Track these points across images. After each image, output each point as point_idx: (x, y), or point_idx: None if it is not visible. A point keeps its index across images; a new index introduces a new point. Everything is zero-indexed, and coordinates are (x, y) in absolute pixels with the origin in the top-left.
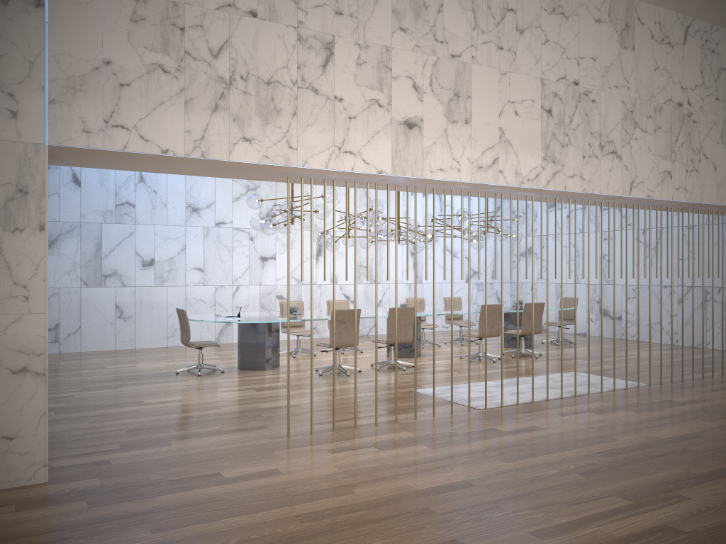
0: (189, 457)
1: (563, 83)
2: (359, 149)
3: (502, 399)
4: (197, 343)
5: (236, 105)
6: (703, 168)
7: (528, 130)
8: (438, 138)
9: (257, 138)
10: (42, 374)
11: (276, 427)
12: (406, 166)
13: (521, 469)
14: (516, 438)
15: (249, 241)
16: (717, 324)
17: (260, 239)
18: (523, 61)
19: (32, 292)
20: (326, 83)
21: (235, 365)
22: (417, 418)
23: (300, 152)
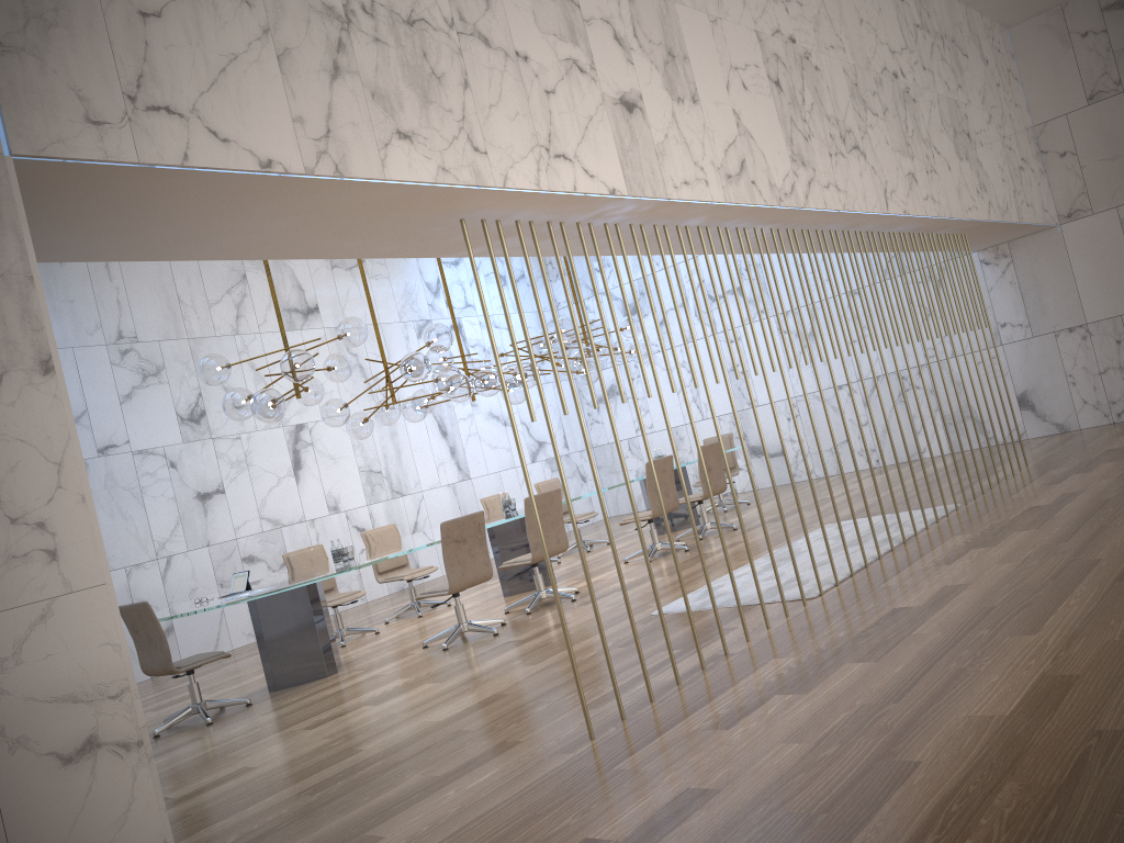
0: (467, 841)
1: (780, 40)
2: (573, 150)
3: (835, 572)
4: (184, 662)
5: (369, 65)
6: (939, 168)
7: (764, 114)
8: (668, 128)
9: (420, 132)
10: (136, 743)
11: (533, 735)
12: (643, 179)
13: (1078, 632)
14: (963, 606)
15: (170, 470)
16: (930, 420)
17: (189, 461)
18: (730, 3)
19: (61, 535)
20: (497, 26)
21: (254, 690)
22: (750, 639)
23: (493, 159)
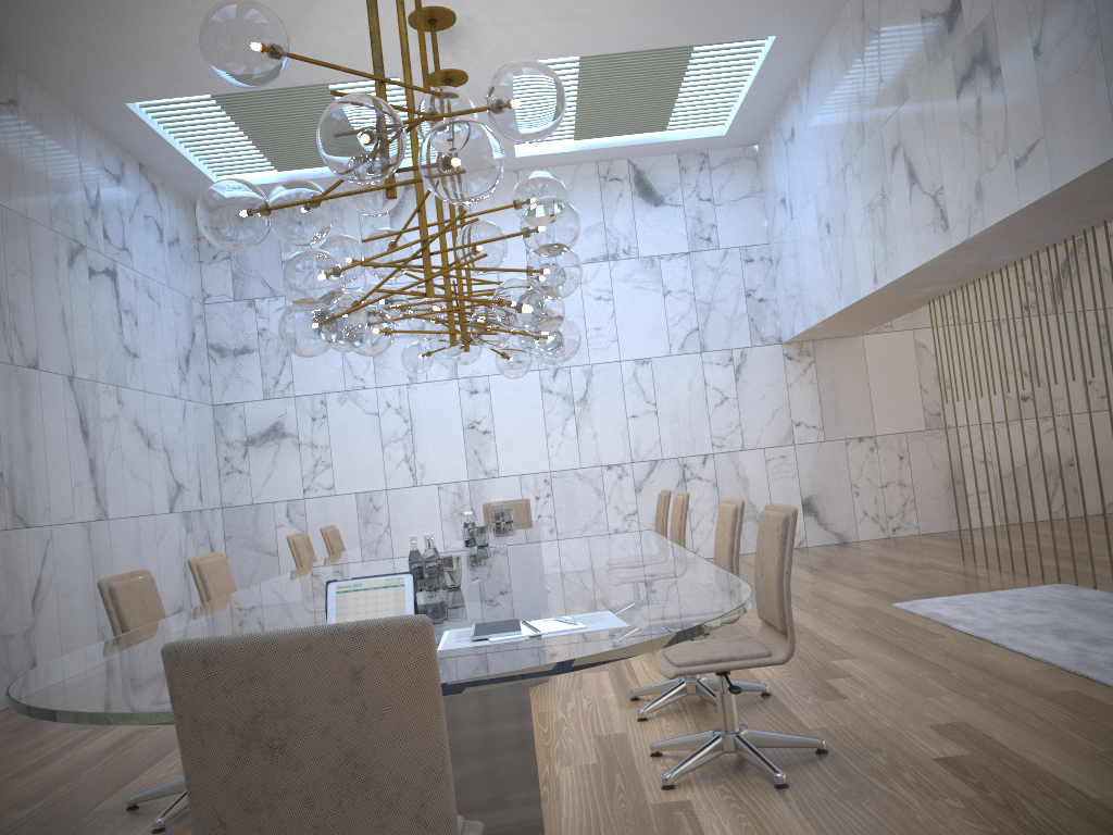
0: None
1: None
2: None
3: None
4: None
5: None
6: None
7: None
8: None
9: None
10: None
11: None
12: None
13: None
14: None
15: None
16: (709, 516)
17: None
18: None
19: None
20: None
21: None
22: None
23: None
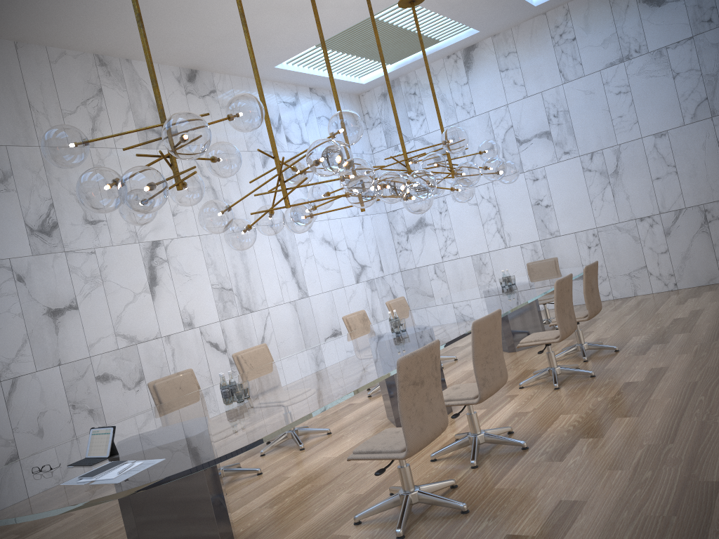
0: None
1: None
2: None
3: None
4: None
5: None
6: None
7: None
8: None
9: None
10: None
11: None
12: None
13: None
14: None
15: (17, 285)
16: None
17: (38, 275)
18: None
19: None
20: None
21: None
22: None
23: None
